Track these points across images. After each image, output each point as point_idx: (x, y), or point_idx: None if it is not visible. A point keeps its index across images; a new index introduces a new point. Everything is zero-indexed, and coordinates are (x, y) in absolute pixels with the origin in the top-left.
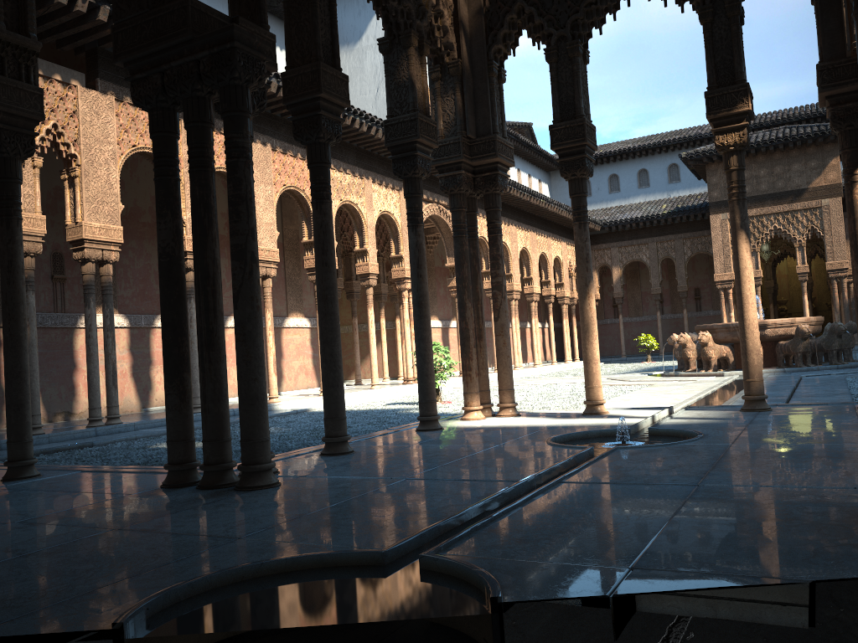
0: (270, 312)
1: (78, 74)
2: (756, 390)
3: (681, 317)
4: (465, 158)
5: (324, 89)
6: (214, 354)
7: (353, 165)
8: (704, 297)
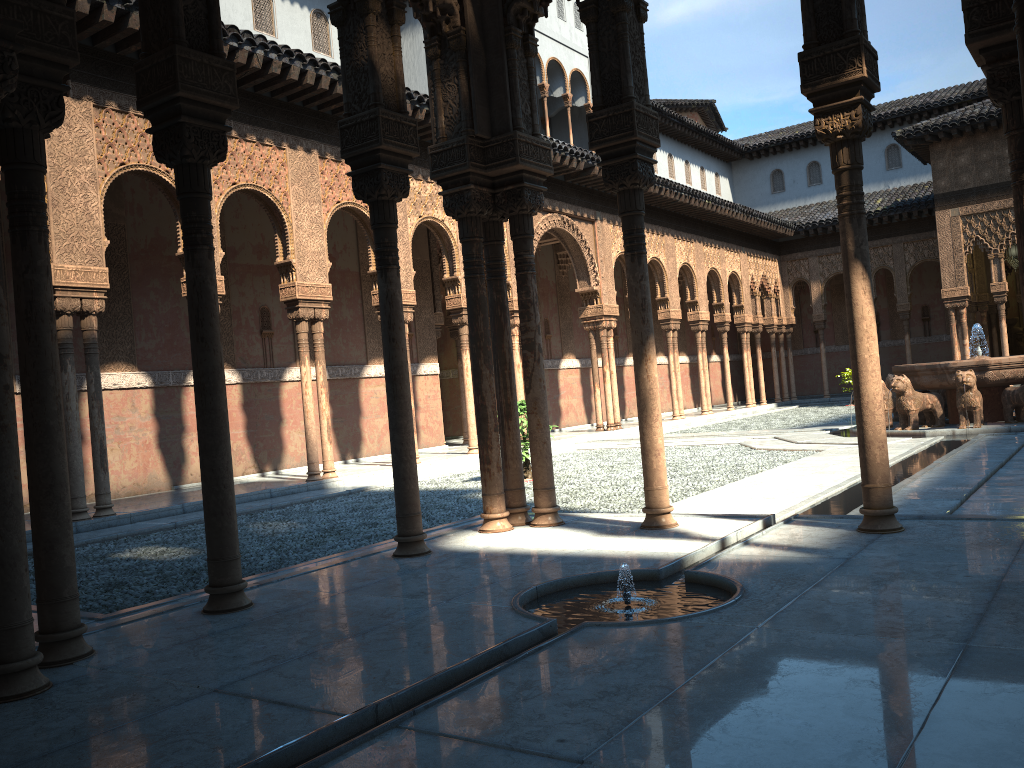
0: (321, 365)
1: None
2: (878, 501)
3: (904, 344)
4: (474, 167)
5: (184, 85)
6: None
7: None
8: (934, 318)
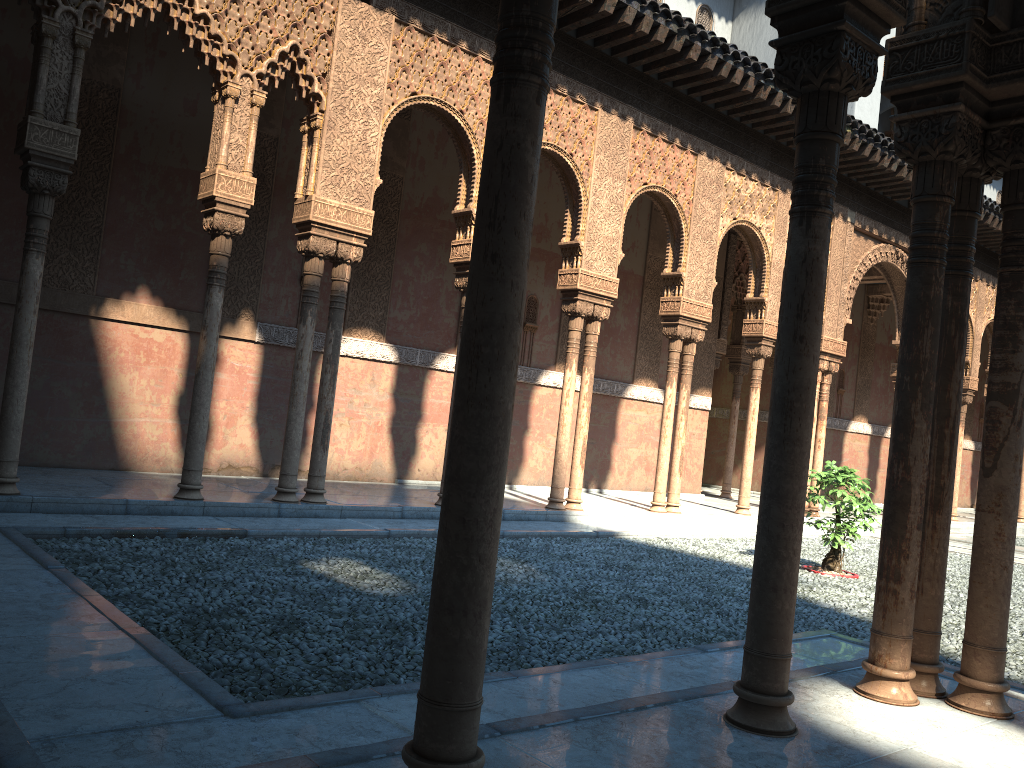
0: (589, 373)
1: None
2: None
3: None
4: (972, 74)
5: None
6: None
7: (763, 168)
8: None
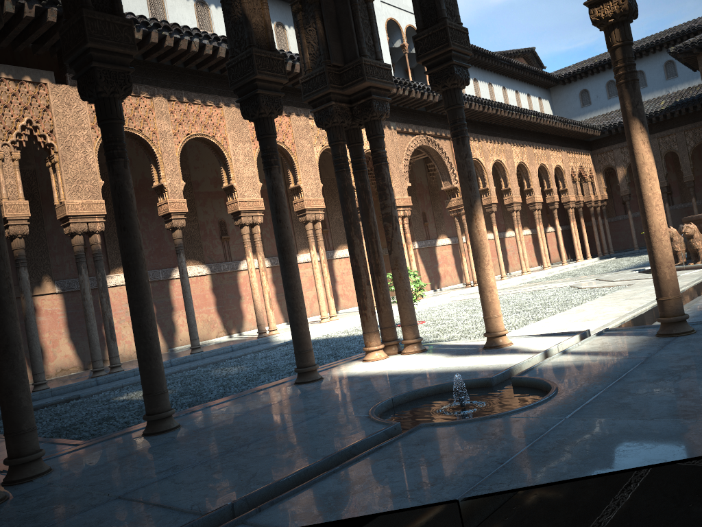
0: (261, 255)
1: (47, 73)
2: (671, 310)
3: (692, 206)
4: (333, 88)
5: (91, 38)
6: None
7: None
8: None
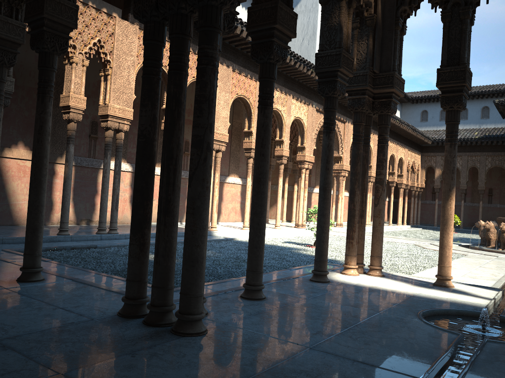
0: (218, 173)
1: (117, 10)
2: None
3: (477, 206)
4: (369, 87)
5: (279, 21)
6: (168, 219)
7: (281, 86)
8: (494, 195)
